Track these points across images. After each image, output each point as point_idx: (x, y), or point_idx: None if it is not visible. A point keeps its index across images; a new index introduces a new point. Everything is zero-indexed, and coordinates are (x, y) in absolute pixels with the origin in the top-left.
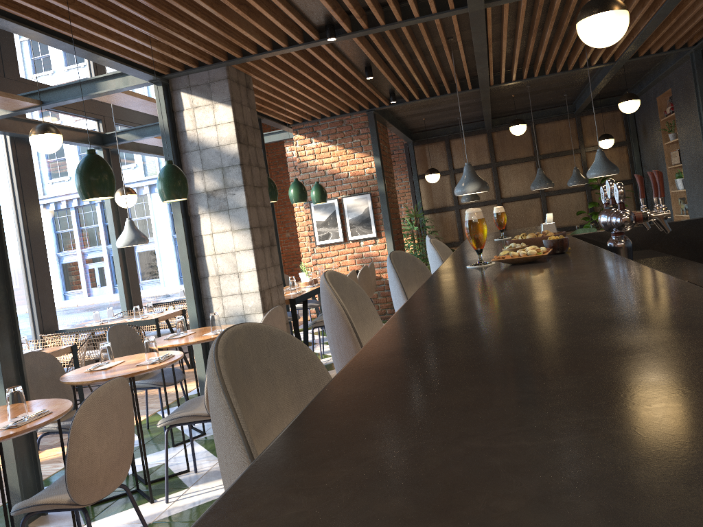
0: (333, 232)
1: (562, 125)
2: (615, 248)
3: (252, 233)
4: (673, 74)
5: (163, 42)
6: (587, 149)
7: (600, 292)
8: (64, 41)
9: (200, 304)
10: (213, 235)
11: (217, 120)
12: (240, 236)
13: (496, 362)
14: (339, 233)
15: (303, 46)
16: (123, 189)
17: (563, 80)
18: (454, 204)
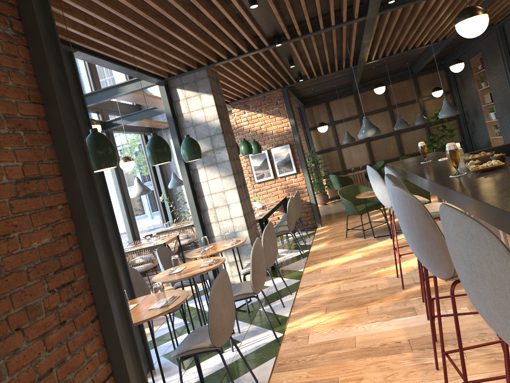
0: (266, 172)
1: (405, 84)
2: None
3: (234, 177)
4: (482, 43)
5: (174, 58)
6: (423, 98)
7: None
8: (116, 64)
9: (202, 228)
10: (208, 181)
11: (204, 105)
12: (227, 180)
13: None
14: (270, 173)
15: (258, 51)
16: (125, 158)
17: (408, 54)
18: (336, 145)
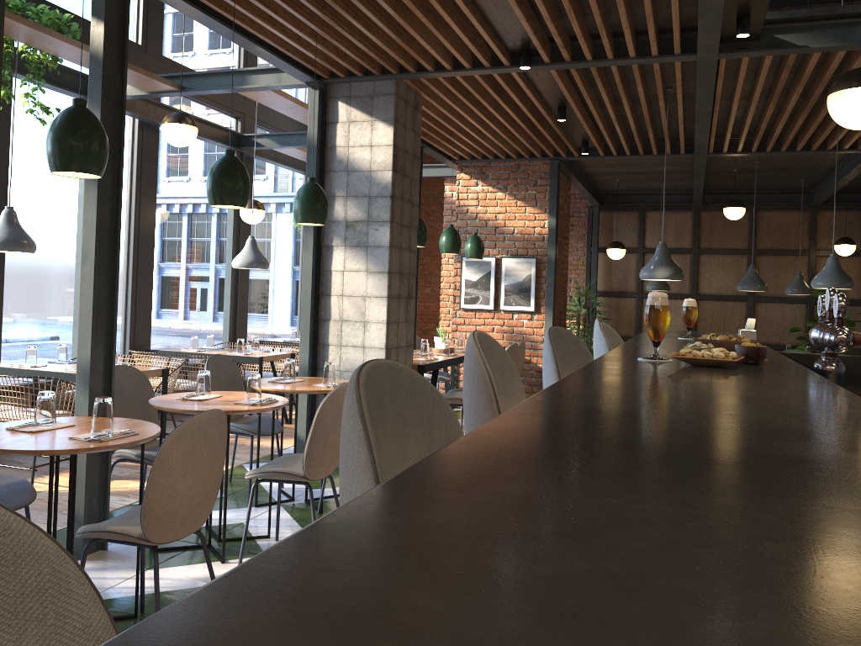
0: (483, 296)
1: (792, 217)
2: (823, 371)
3: (389, 279)
4: None
5: (330, 41)
6: (818, 252)
7: (786, 407)
8: (222, 23)
9: (314, 350)
10: (344, 272)
11: (374, 140)
12: (375, 280)
13: (651, 445)
14: (490, 299)
15: (489, 70)
16: (250, 202)
17: (802, 161)
18: (637, 290)
